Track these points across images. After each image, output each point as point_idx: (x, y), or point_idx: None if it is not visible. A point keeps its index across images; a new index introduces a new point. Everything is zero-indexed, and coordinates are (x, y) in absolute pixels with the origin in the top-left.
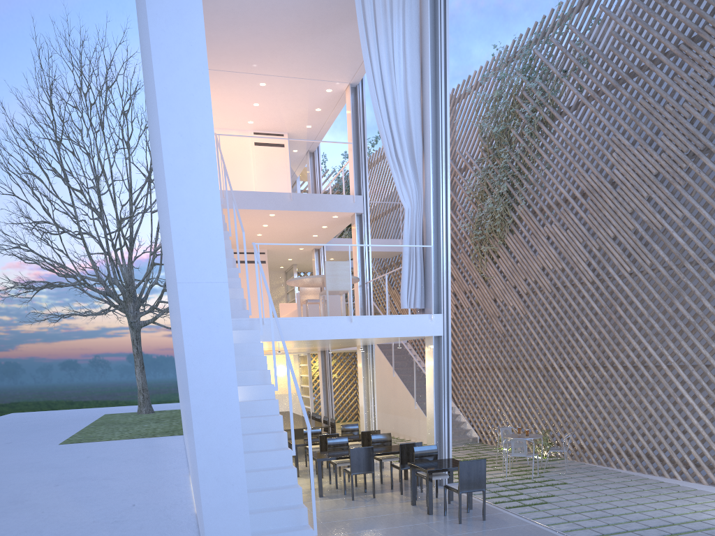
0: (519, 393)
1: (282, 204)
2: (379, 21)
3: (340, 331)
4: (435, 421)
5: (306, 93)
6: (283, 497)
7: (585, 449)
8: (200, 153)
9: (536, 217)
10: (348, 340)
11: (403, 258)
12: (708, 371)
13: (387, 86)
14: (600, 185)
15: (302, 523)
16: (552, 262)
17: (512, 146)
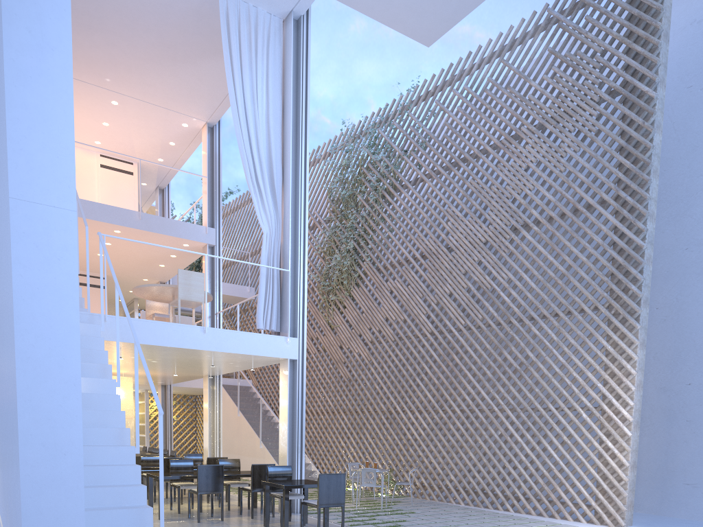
0: (363, 435)
1: (129, 221)
2: (244, 54)
3: (192, 341)
4: (288, 446)
5: (161, 123)
6: (124, 496)
7: (426, 487)
8: (53, 59)
9: (380, 273)
10: (199, 354)
11: (260, 279)
12: (533, 413)
13: (250, 114)
14: (437, 249)
15: (146, 526)
16: (395, 314)
17: (359, 209)
